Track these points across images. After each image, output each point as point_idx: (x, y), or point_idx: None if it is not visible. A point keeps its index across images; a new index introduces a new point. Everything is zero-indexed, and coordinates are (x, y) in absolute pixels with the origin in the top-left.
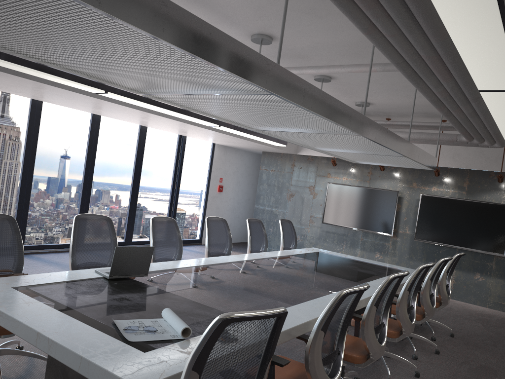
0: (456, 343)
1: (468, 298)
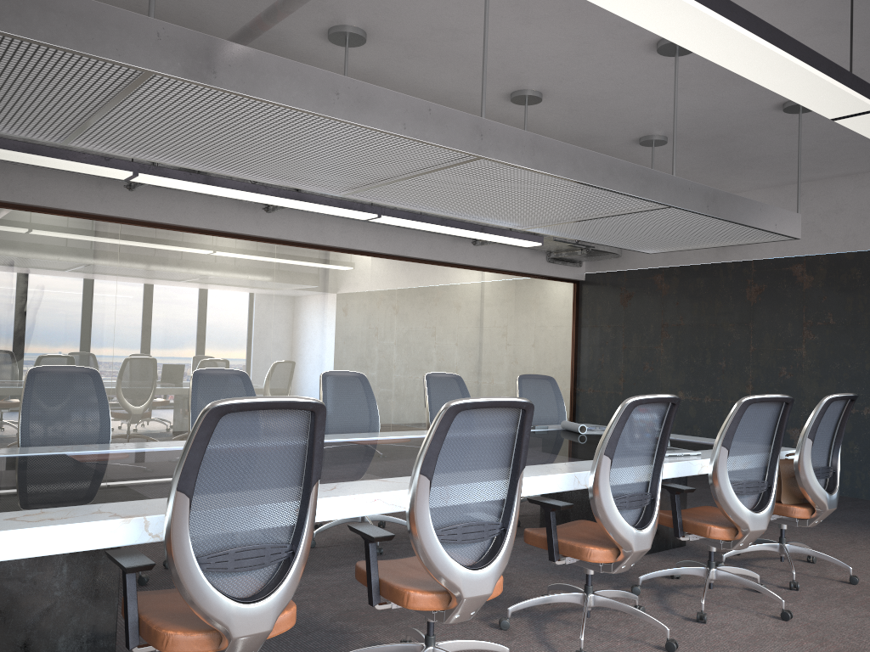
0: None
1: None
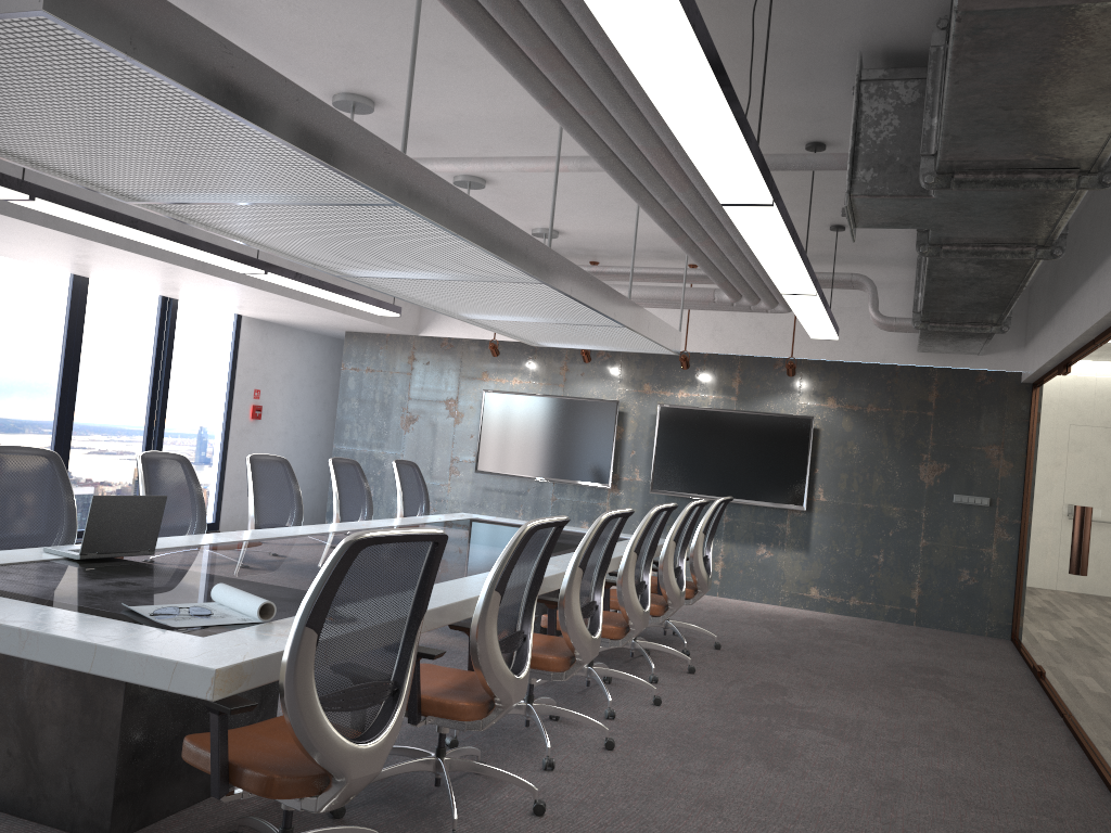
0: (725, 657)
1: (748, 592)
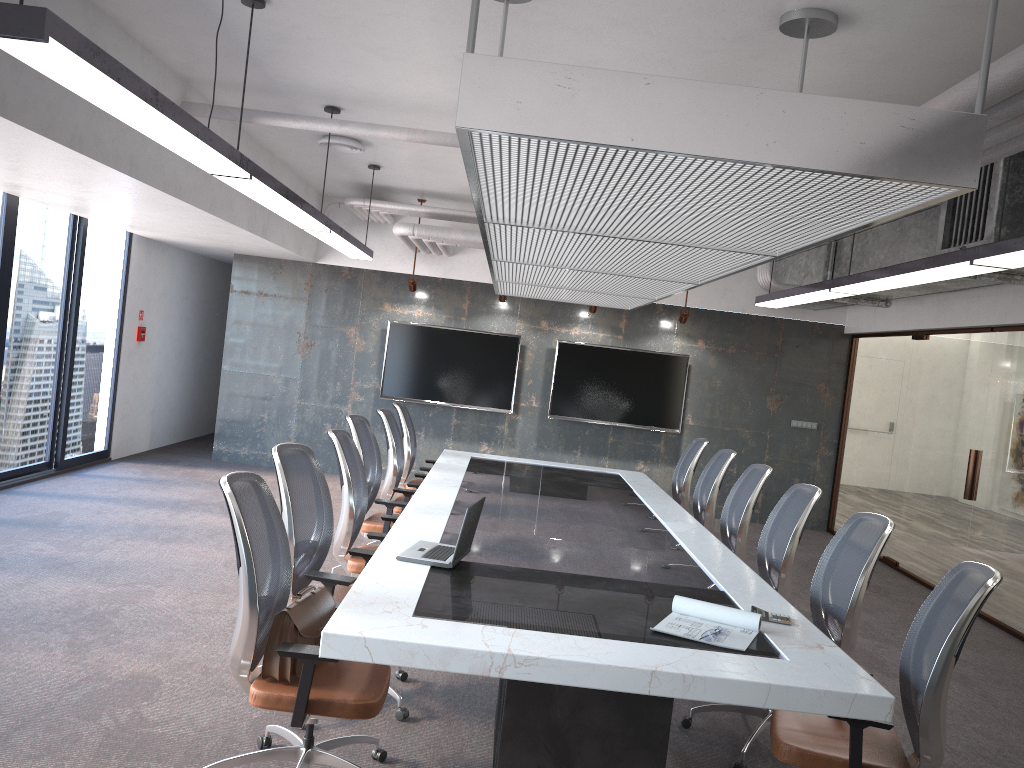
0: None
1: None
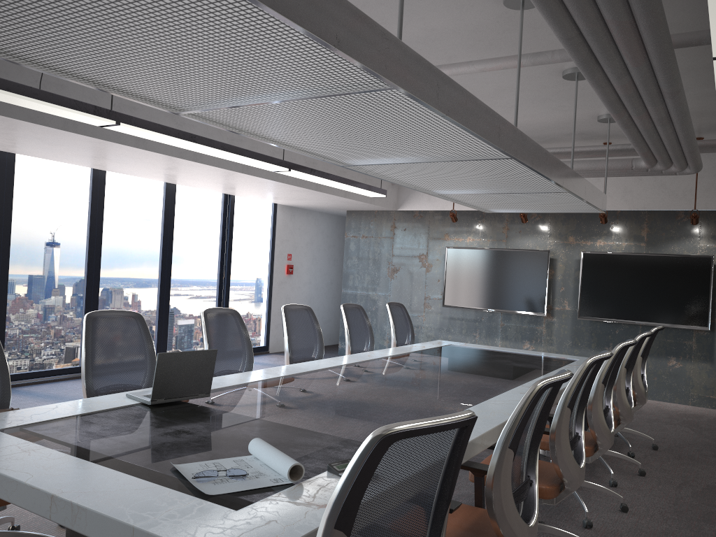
0: (664, 458)
1: (662, 394)
